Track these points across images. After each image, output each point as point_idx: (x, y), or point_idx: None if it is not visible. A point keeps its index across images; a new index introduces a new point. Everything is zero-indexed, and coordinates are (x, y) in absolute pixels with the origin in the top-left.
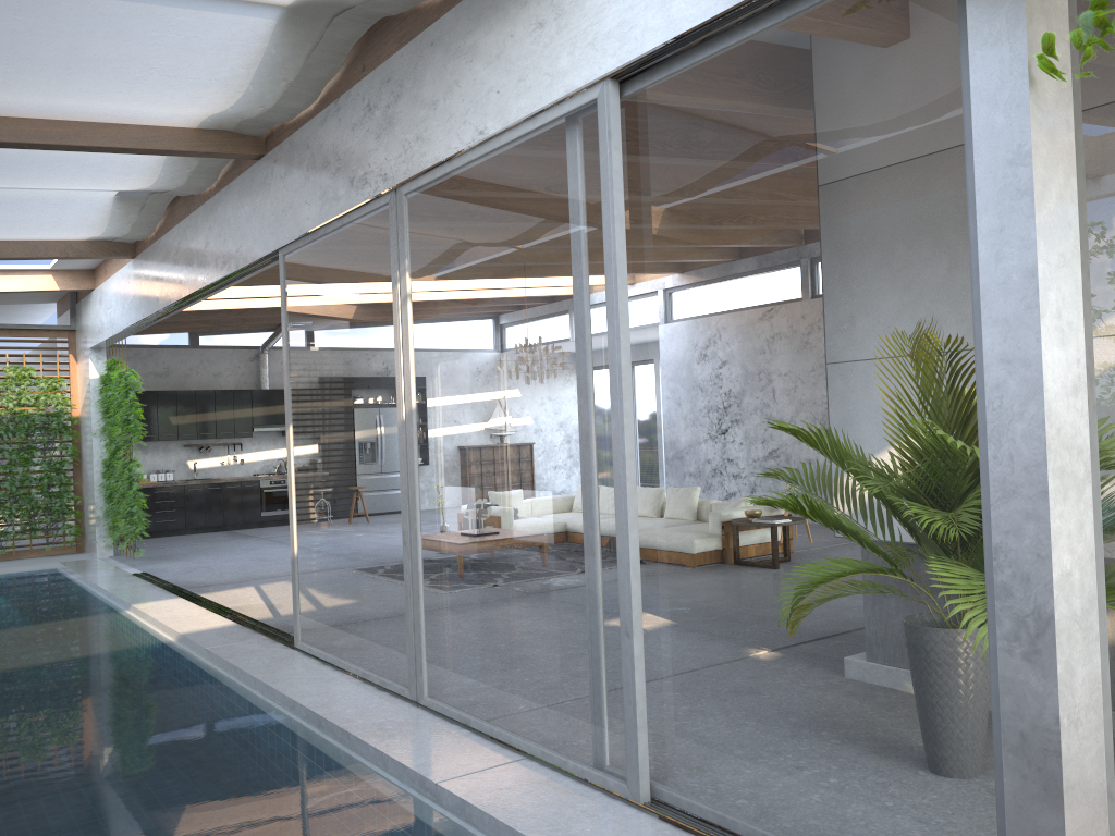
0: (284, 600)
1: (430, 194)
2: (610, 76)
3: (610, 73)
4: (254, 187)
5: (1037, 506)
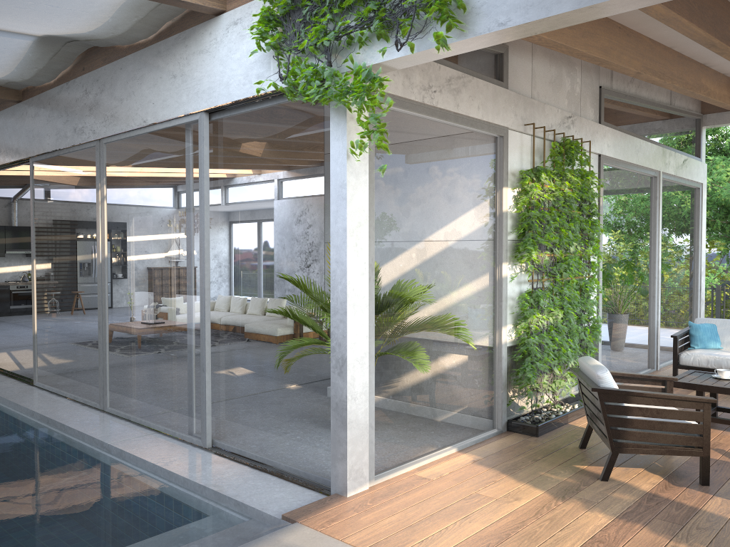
0: (27, 360)
1: (118, 146)
2: (204, 111)
3: (204, 110)
4: (14, 118)
5: (343, 317)
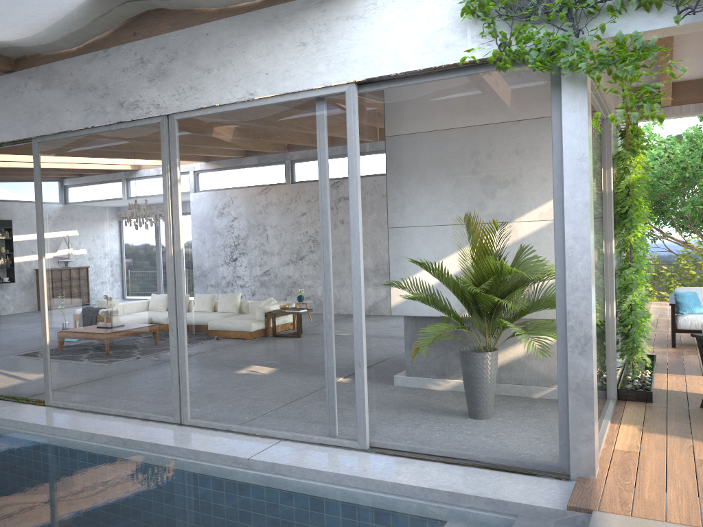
0: None
1: (202, 122)
2: (355, 82)
3: (356, 81)
4: (2, 91)
5: (586, 294)
